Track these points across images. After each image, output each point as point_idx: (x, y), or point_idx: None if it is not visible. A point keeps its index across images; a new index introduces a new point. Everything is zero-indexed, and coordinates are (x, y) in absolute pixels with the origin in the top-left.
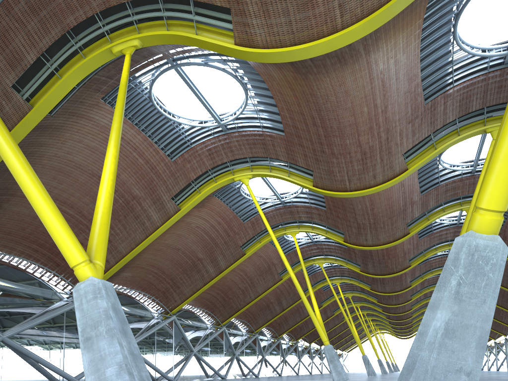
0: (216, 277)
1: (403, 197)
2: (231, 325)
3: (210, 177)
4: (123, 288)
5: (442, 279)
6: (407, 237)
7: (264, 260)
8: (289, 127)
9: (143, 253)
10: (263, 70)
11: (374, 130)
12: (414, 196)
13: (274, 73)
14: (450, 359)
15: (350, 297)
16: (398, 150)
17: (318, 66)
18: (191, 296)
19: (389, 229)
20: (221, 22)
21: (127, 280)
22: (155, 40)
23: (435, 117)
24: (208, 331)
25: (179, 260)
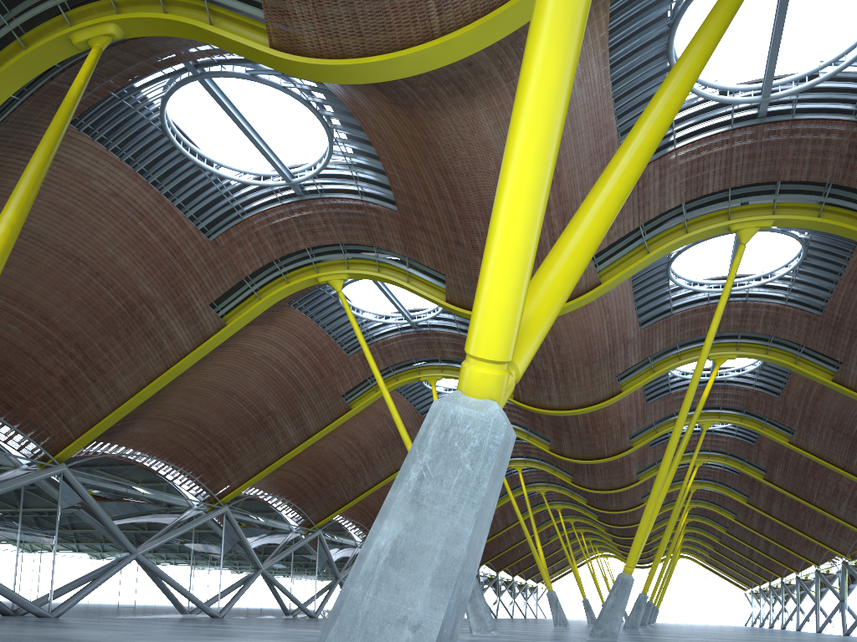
0: (300, 445)
1: (609, 330)
2: (334, 528)
3: (278, 274)
4: (131, 454)
5: (404, 468)
6: (616, 398)
7: (389, 421)
8: (403, 197)
9: (166, 396)
10: (345, 95)
11: None
12: (629, 330)
13: (362, 102)
14: (392, 602)
15: (543, 494)
16: None
17: (426, 95)
18: (256, 475)
19: (587, 383)
20: (246, 5)
21: (142, 440)
22: (144, 27)
23: (645, 199)
24: (292, 536)
25: (234, 412)
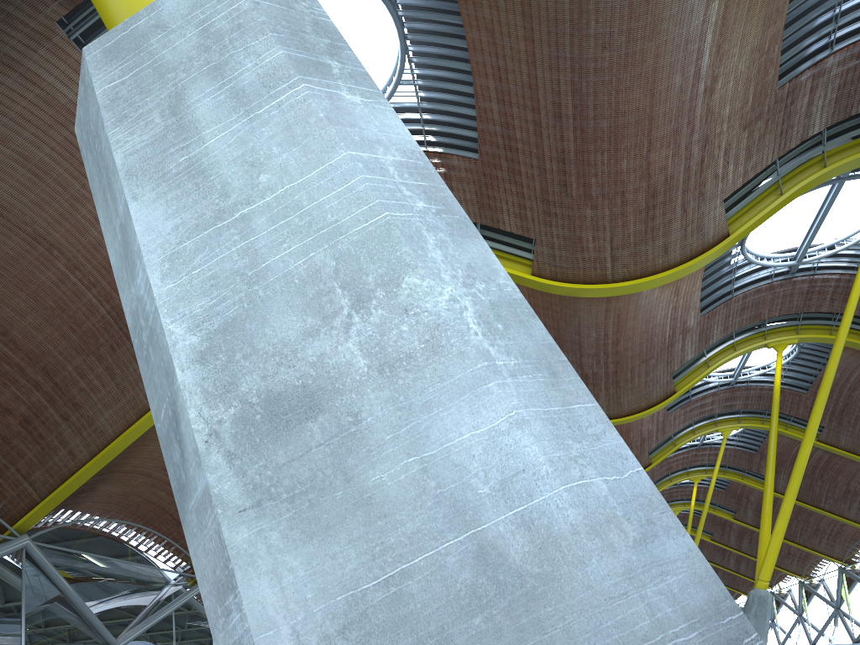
0: None
1: (672, 318)
2: None
3: None
4: (104, 519)
5: None
6: (671, 399)
7: None
8: (493, 135)
9: (149, 440)
10: None
11: (682, 138)
12: (690, 318)
13: None
14: None
15: None
16: (716, 190)
17: None
18: None
19: (641, 384)
20: None
21: (113, 501)
22: None
23: (790, 122)
24: None
25: None
